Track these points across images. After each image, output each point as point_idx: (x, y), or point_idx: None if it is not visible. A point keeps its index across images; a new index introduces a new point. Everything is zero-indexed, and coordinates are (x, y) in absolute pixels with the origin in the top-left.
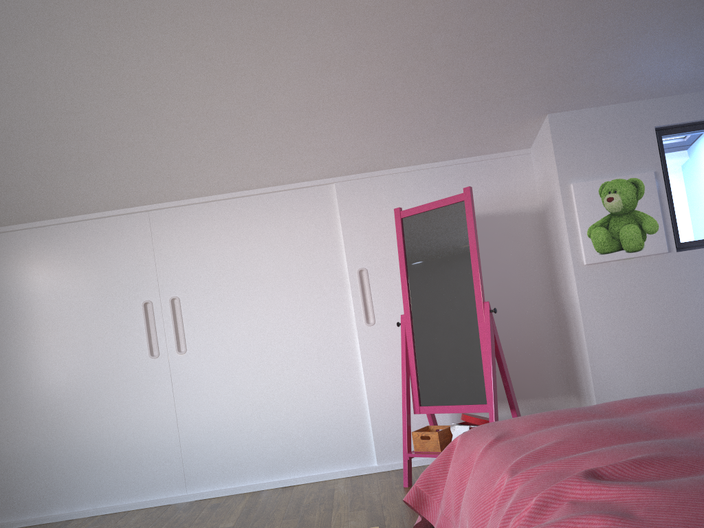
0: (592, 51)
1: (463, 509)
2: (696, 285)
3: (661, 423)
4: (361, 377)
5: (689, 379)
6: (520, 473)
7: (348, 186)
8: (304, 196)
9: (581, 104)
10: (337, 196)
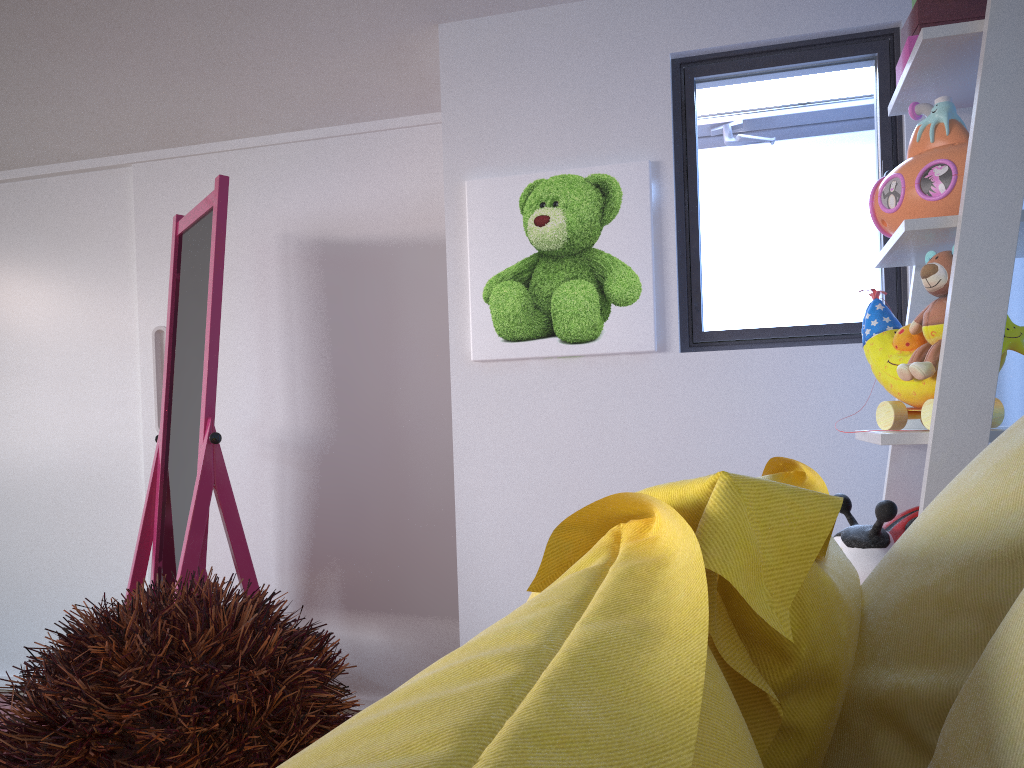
0: None
1: None
2: (715, 435)
3: None
4: None
5: None
6: None
7: (154, 172)
8: (89, 187)
9: None
10: (134, 190)
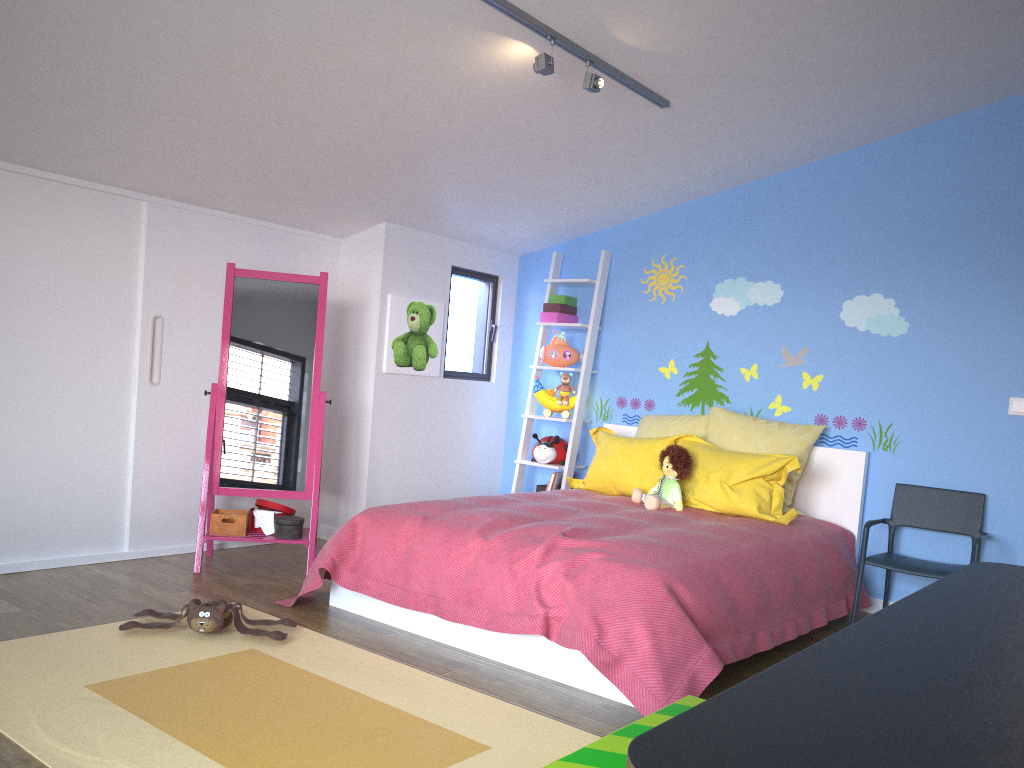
0: (461, 197)
1: (418, 567)
2: (449, 410)
3: (535, 512)
4: (130, 444)
5: (429, 488)
6: (496, 536)
7: (163, 212)
8: (106, 203)
9: (413, 224)
10: (147, 219)
